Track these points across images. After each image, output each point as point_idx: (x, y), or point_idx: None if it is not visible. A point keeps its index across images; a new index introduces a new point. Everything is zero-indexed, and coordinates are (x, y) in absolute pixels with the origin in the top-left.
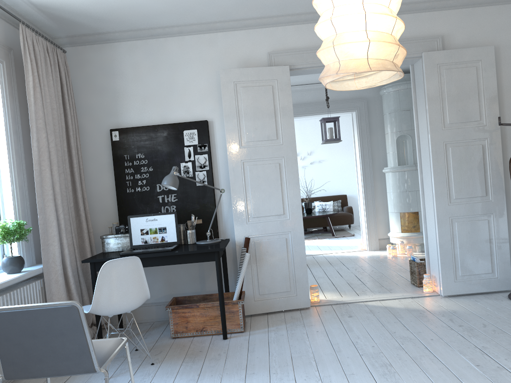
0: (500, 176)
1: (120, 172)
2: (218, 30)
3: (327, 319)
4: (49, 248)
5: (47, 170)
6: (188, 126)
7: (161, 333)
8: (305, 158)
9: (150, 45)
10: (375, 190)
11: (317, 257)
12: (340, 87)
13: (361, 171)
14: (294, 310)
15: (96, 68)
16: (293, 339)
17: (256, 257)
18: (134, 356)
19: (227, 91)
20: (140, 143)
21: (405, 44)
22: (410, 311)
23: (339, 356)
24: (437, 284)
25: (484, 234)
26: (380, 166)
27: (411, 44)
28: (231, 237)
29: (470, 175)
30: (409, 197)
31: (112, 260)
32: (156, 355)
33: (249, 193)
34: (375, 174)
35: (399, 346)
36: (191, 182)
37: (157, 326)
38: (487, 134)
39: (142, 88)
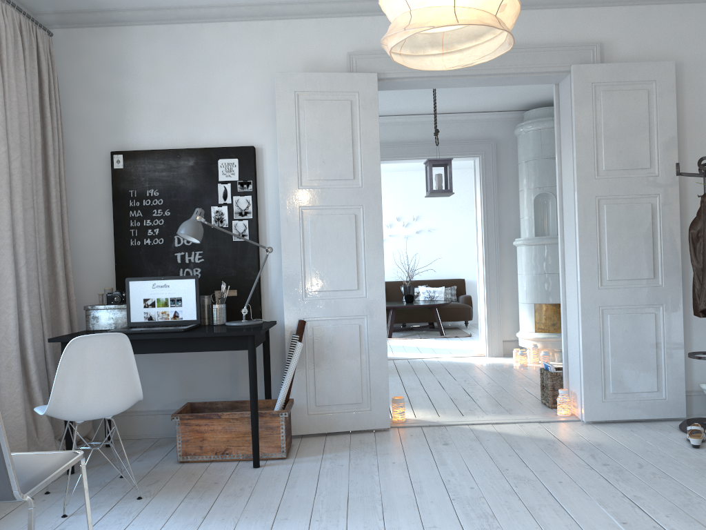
0: (675, 250)
1: (122, 215)
2: (278, 16)
3: (411, 447)
4: (0, 317)
5: (5, 201)
6: (226, 154)
7: (165, 454)
8: (409, 224)
9: (178, 33)
10: (501, 270)
11: (413, 362)
12: (419, 64)
13: (482, 242)
14: (366, 432)
15: (96, 62)
16: (356, 472)
17: (313, 350)
18: (117, 485)
19: (285, 104)
20: (154, 174)
21: (548, 52)
22: (534, 441)
23: (419, 499)
24: (577, 404)
25: (648, 333)
26: (510, 237)
27: (556, 52)
28: (280, 319)
29: (632, 247)
30: (549, 282)
31: (83, 336)
32: (149, 485)
33: (308, 256)
34: (503, 248)
35: (511, 489)
36: (225, 236)
37: (162, 445)
38: (660, 189)
39: (163, 94)
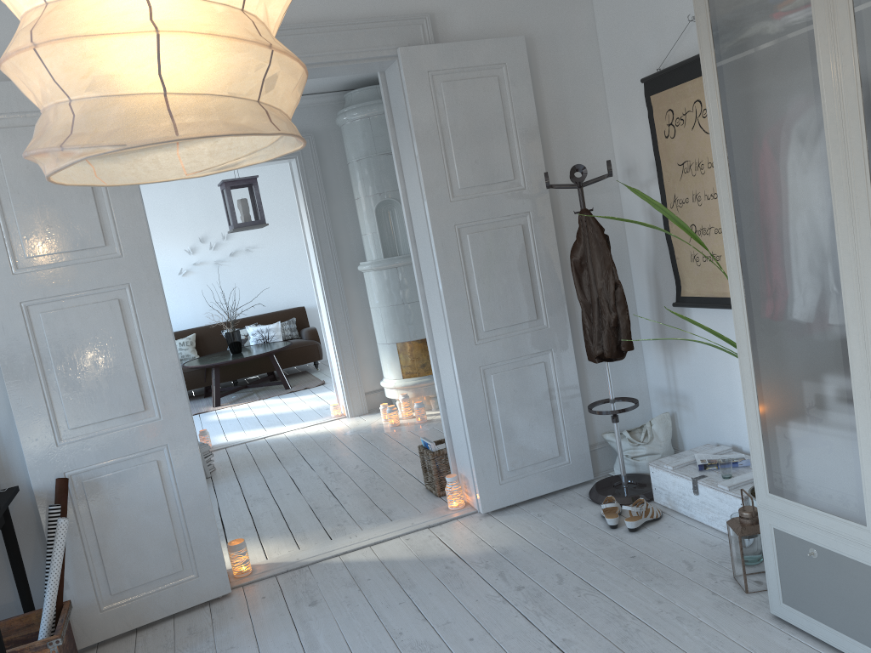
0: (557, 280)
1: None
2: None
3: (265, 623)
4: None
5: None
6: None
7: None
8: (218, 245)
9: None
10: (348, 304)
11: (254, 447)
12: (132, 171)
13: (319, 271)
14: (198, 608)
15: None
16: None
17: (91, 516)
18: None
19: None
20: None
21: (364, 30)
22: (428, 566)
23: None
24: (471, 491)
25: (540, 389)
26: (353, 260)
27: (374, 30)
28: (26, 477)
29: (507, 284)
30: (410, 314)
31: None
32: None
33: (53, 376)
34: (346, 275)
35: None
36: None
37: None
38: (529, 205)
39: None
